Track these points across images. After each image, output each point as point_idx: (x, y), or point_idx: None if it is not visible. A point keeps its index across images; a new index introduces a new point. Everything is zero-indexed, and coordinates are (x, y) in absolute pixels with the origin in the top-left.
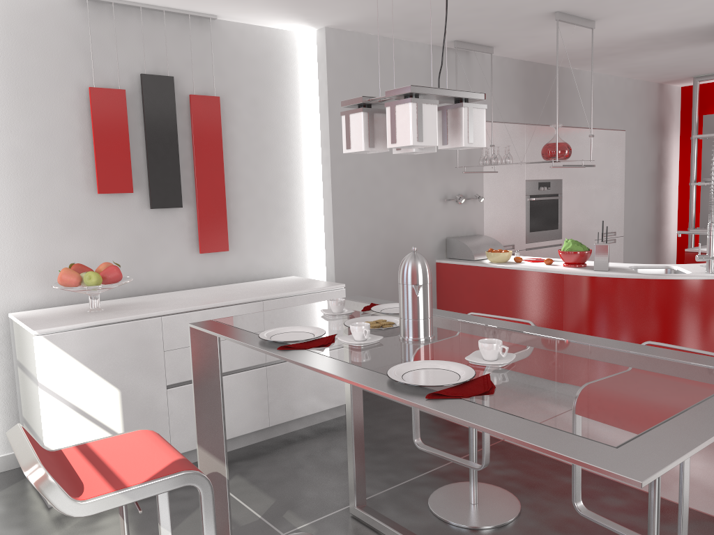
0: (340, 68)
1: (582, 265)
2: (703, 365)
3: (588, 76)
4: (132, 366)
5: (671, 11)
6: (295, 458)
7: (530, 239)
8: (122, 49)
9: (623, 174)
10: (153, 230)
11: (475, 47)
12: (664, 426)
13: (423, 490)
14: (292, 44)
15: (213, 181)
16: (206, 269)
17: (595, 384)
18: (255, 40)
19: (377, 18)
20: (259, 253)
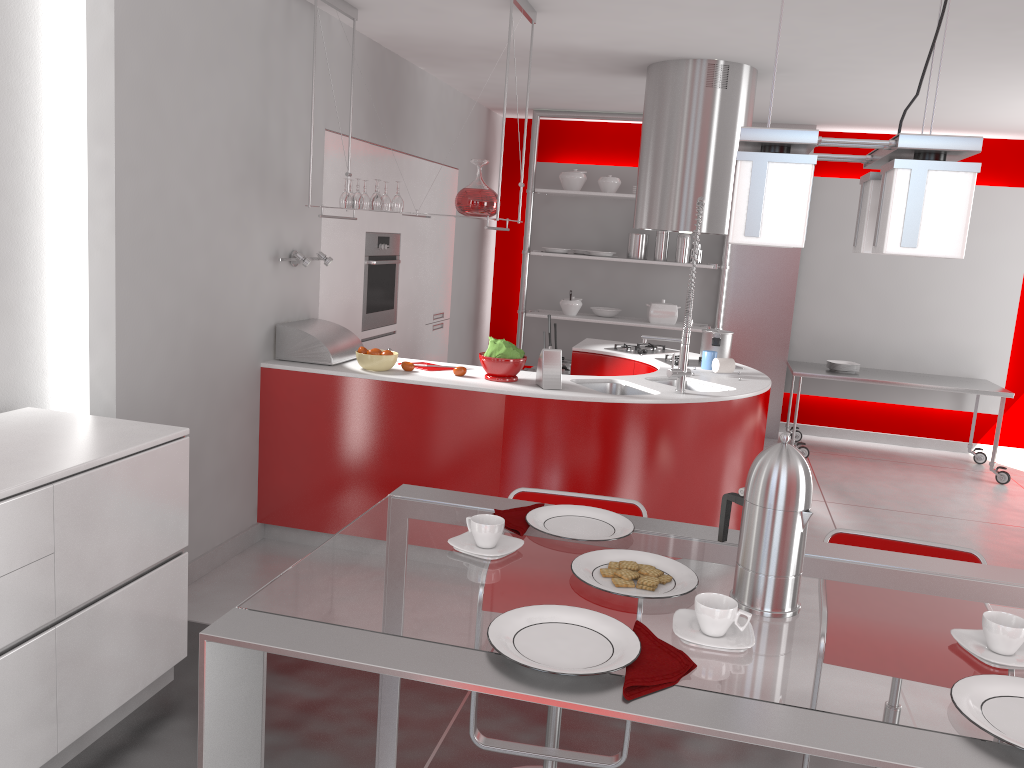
0: None
1: (516, 379)
2: None
3: (432, 82)
4: None
5: (630, 26)
6: None
7: (366, 325)
8: None
9: (453, 231)
10: None
11: (339, 4)
12: None
13: None
14: None
15: None
16: None
17: None
18: None
19: None
20: None
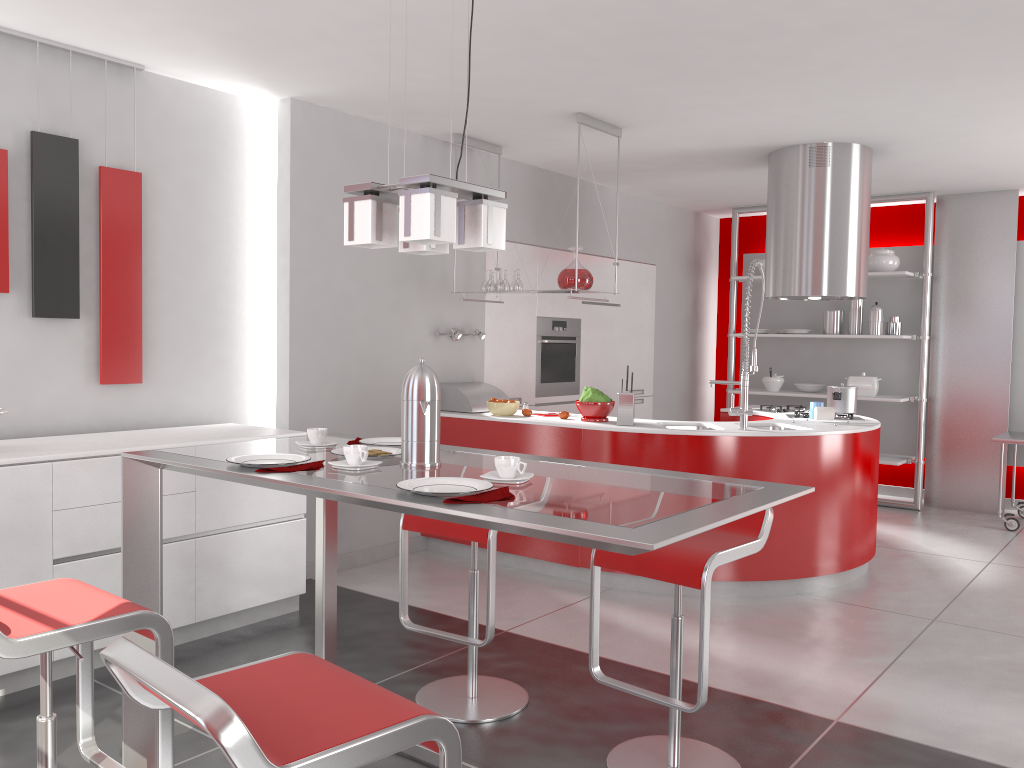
0: (308, 152)
1: (603, 420)
2: (719, 482)
3: (614, 194)
4: (5, 530)
5: (704, 127)
6: (234, 661)
7: (541, 393)
8: (6, 95)
9: (652, 318)
10: (33, 348)
11: (480, 145)
12: (677, 516)
13: (408, 687)
14: (244, 114)
15: (125, 286)
16: (107, 407)
17: (615, 494)
18: (194, 104)
19: (389, 98)
20: (185, 389)
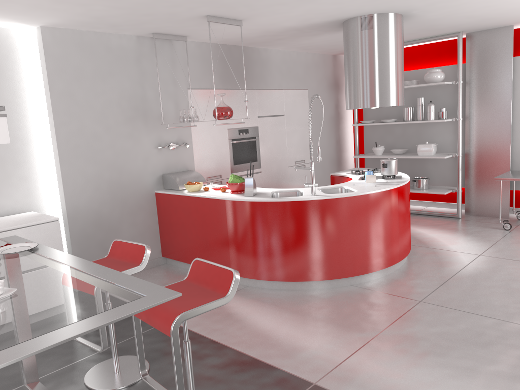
0: (57, 56)
1: (241, 192)
2: (129, 289)
3: (275, 52)
4: None
5: (289, 14)
6: None
7: (234, 170)
8: None
9: (308, 119)
10: None
11: (171, 37)
12: (9, 348)
13: (89, 365)
14: (18, 38)
15: None
16: None
17: (30, 313)
18: None
19: None
20: (2, 196)
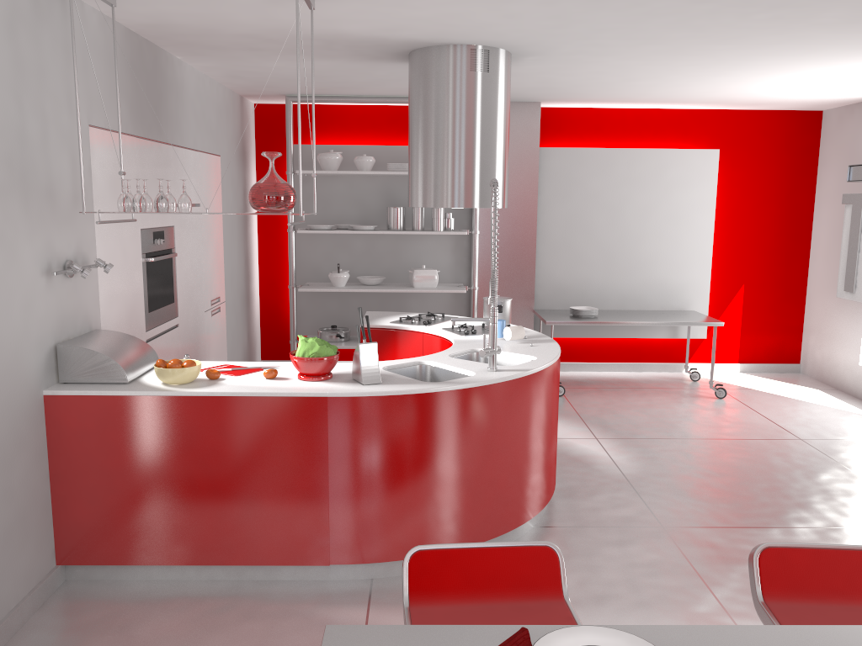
0: None
1: (331, 376)
2: None
3: (189, 71)
4: None
5: (406, 12)
6: None
7: (150, 325)
8: None
9: (221, 216)
10: None
11: None
12: None
13: None
14: None
15: None
16: None
17: None
18: None
19: None
20: None
